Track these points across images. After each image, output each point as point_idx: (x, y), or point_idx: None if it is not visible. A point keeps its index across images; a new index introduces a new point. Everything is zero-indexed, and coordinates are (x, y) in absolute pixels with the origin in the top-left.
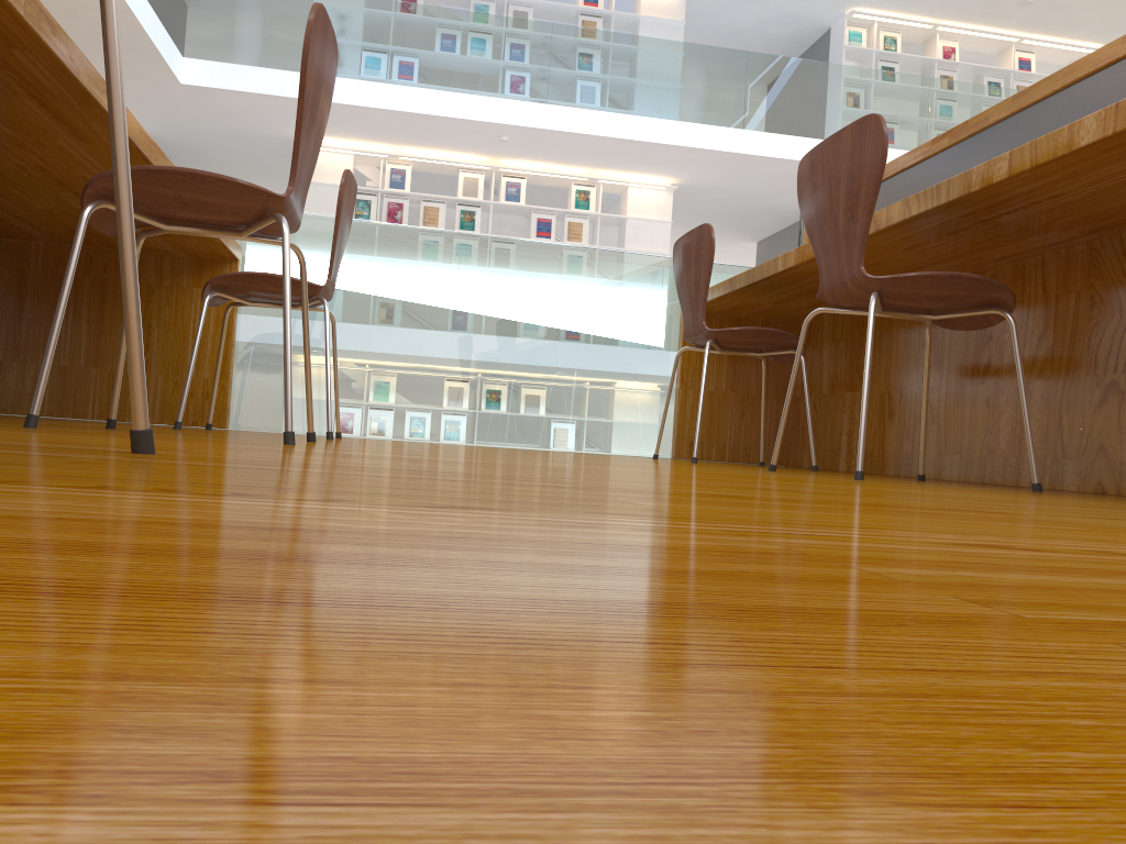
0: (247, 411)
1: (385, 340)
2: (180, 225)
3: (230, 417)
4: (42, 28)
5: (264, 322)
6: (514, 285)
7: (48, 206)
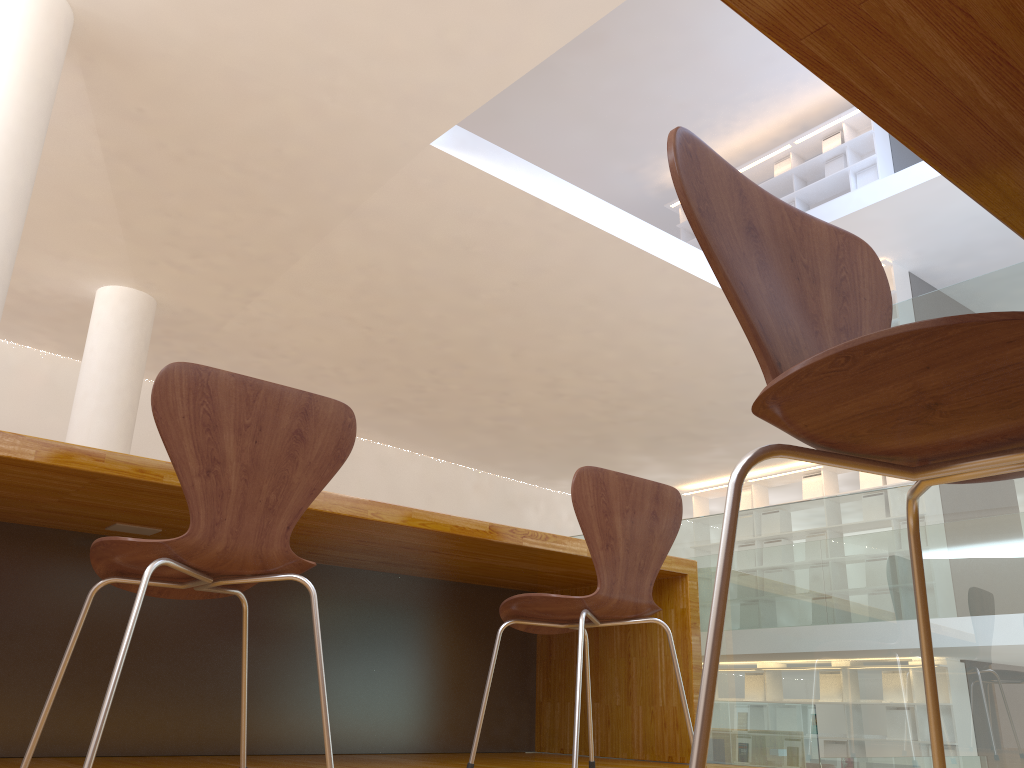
0: (733, 741)
1: (864, 638)
2: (186, 582)
3: (717, 748)
4: (74, 460)
5: (735, 635)
6: (1023, 533)
7: (462, 564)
